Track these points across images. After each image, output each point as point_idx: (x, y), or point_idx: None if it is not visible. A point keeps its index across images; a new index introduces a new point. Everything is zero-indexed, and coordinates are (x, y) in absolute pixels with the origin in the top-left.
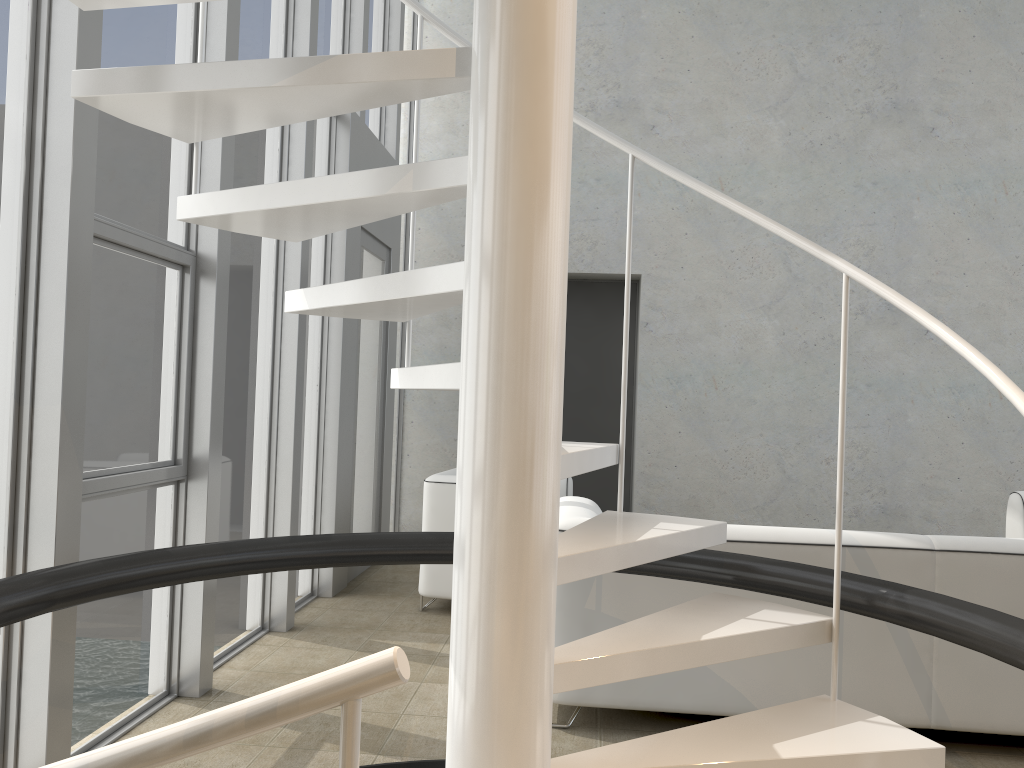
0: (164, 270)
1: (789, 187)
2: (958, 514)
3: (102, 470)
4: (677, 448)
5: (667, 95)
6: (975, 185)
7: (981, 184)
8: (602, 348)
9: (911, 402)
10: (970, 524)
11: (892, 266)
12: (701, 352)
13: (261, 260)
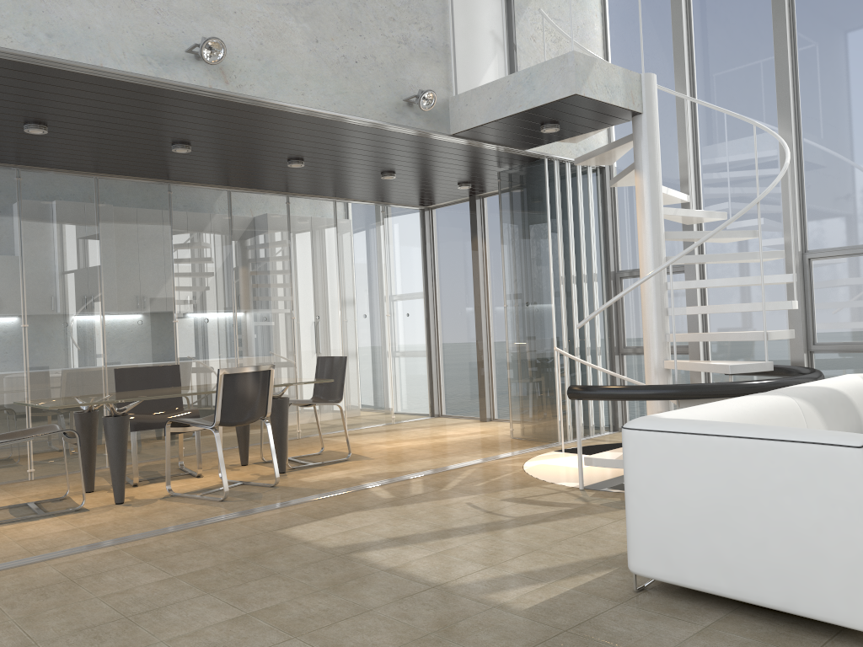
0: None
1: None
2: None
3: (845, 342)
4: None
5: None
6: None
7: None
8: None
9: None
10: None
11: None
12: None
13: None
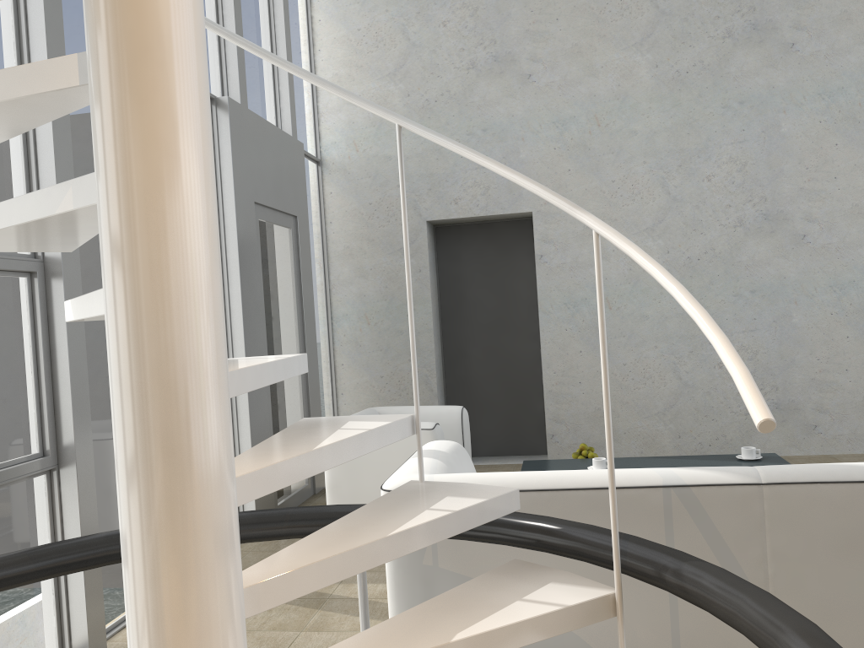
0: (6, 280)
1: (661, 116)
2: (849, 403)
3: None
4: (580, 366)
5: (539, 45)
6: (839, 92)
7: (844, 91)
8: (506, 281)
9: (795, 303)
10: (861, 412)
11: (765, 178)
12: (593, 277)
13: None
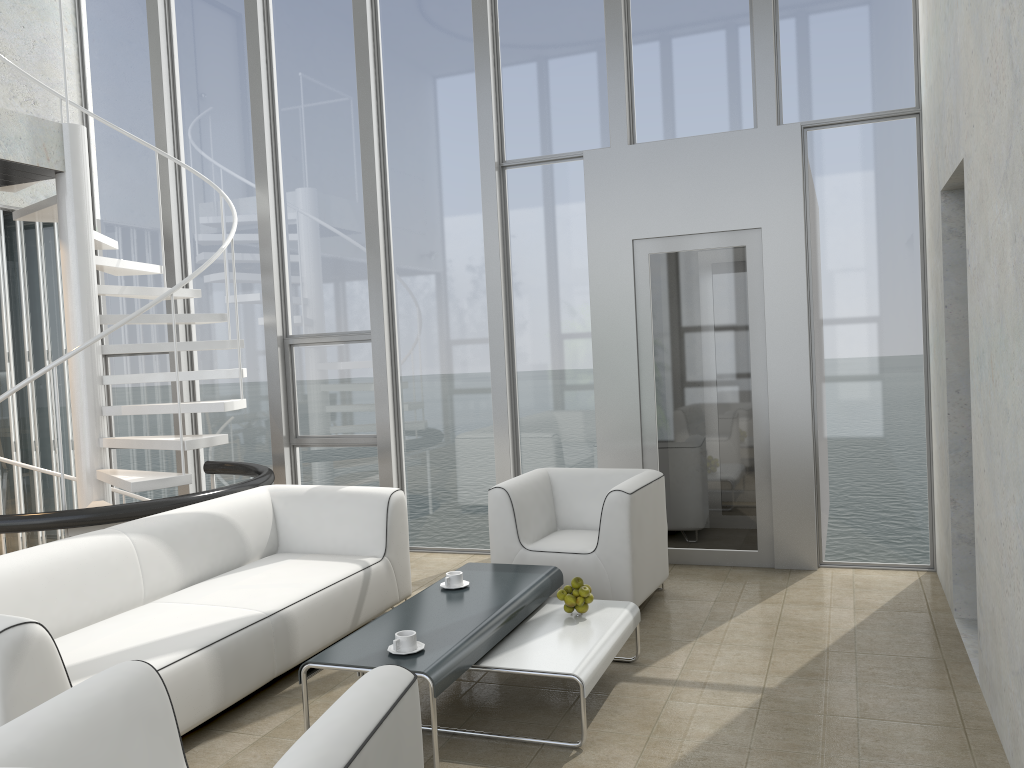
0: (359, 345)
1: None
2: None
3: (324, 435)
4: (984, 503)
5: None
6: None
7: None
8: None
9: None
10: None
11: None
12: (985, 301)
13: (468, 314)
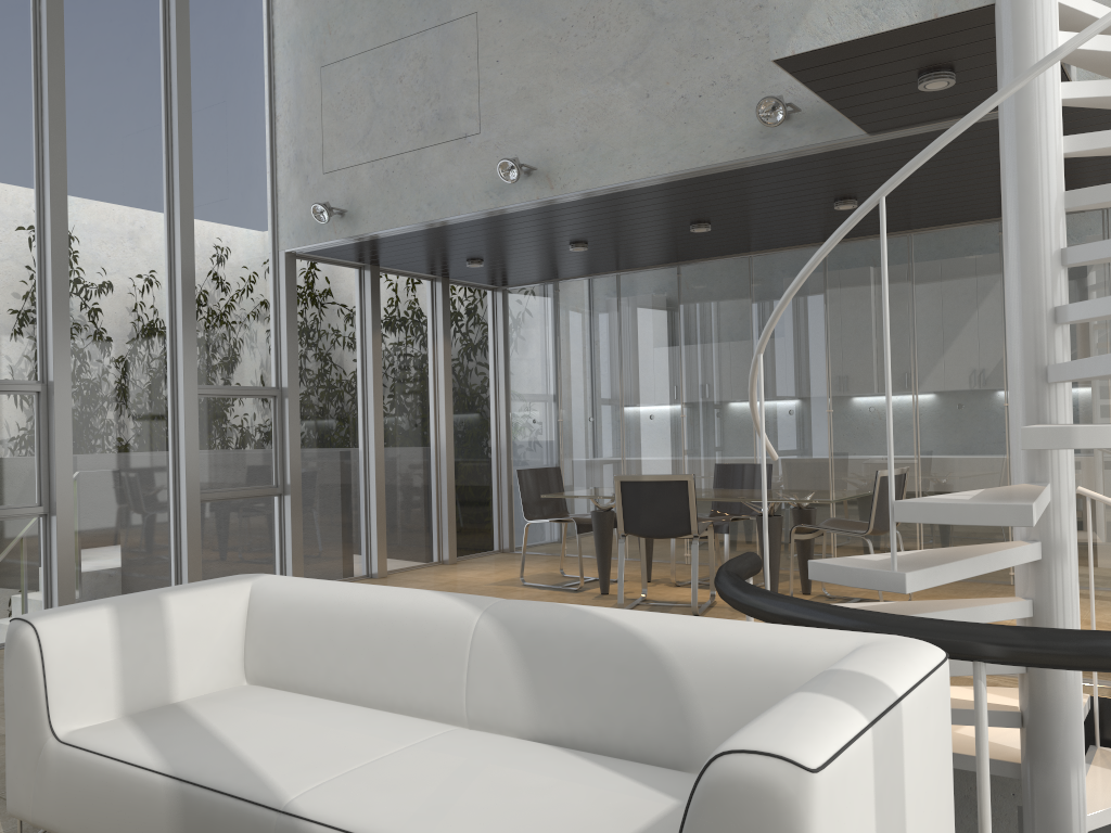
0: None
1: None
2: None
3: None
4: None
5: None
6: None
7: None
8: None
9: None
10: None
11: None
12: None
13: None
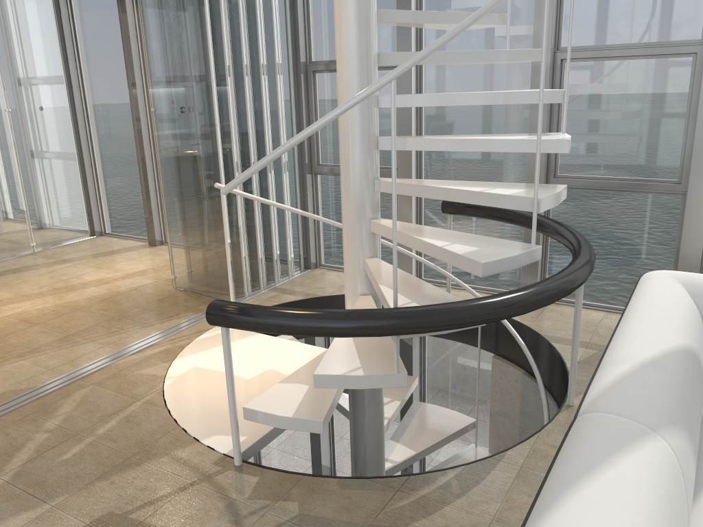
0: (670, 61)
1: None
2: None
3: (595, 176)
4: None
5: None
6: None
7: None
8: None
9: None
10: None
11: None
12: None
13: None
